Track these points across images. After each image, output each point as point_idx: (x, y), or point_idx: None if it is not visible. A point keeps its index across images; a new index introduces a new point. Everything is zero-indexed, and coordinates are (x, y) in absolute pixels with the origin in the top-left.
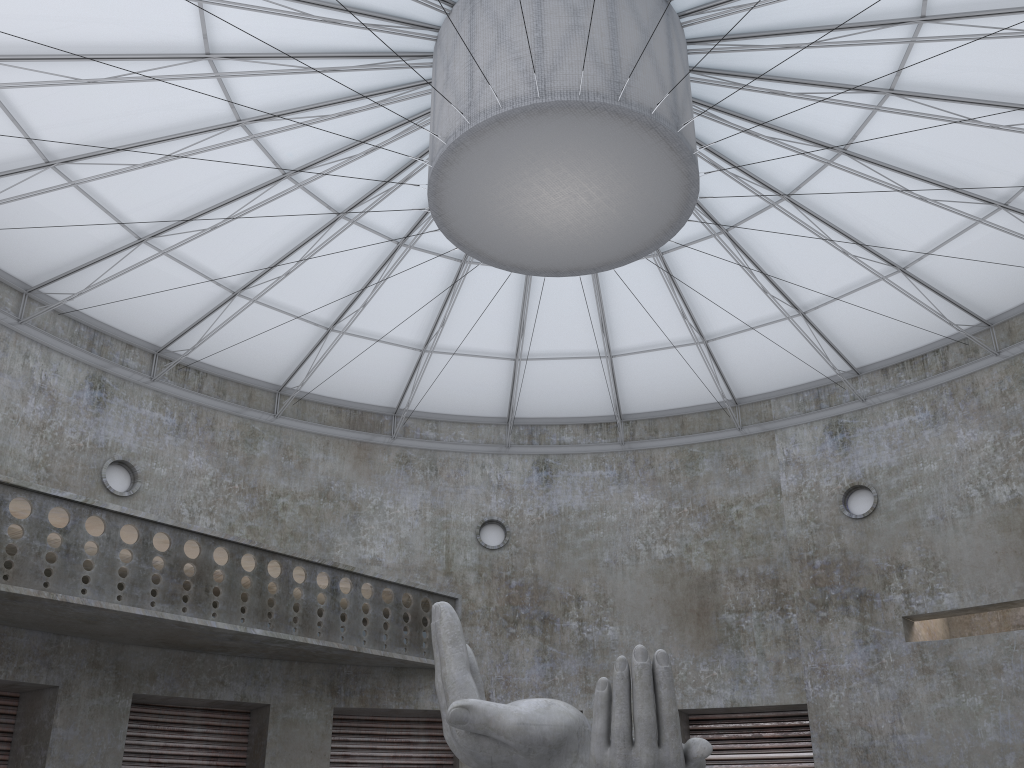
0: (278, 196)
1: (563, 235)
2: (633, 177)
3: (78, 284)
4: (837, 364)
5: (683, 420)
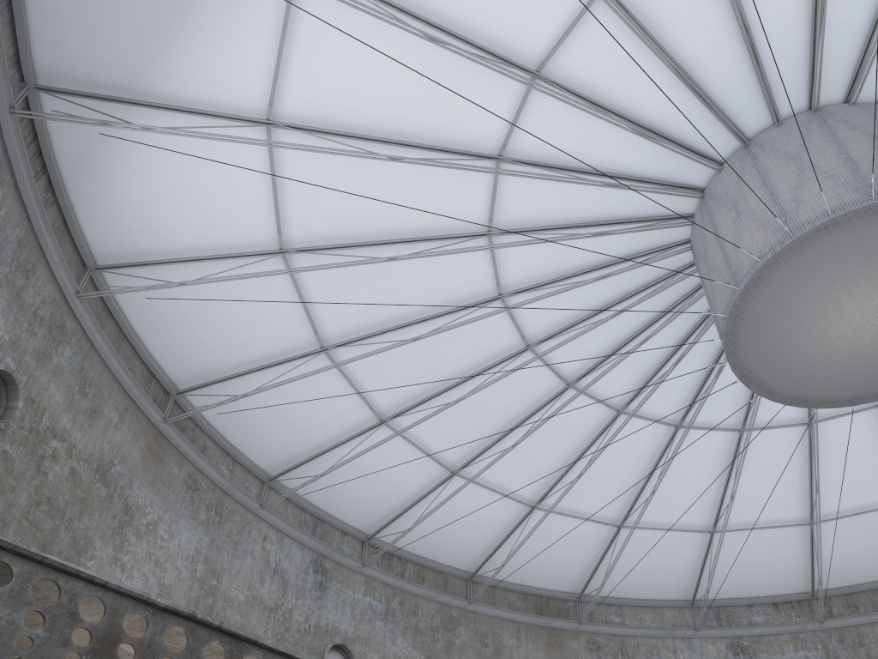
0: (524, 364)
1: (856, 357)
2: None
3: (312, 471)
4: None
5: None
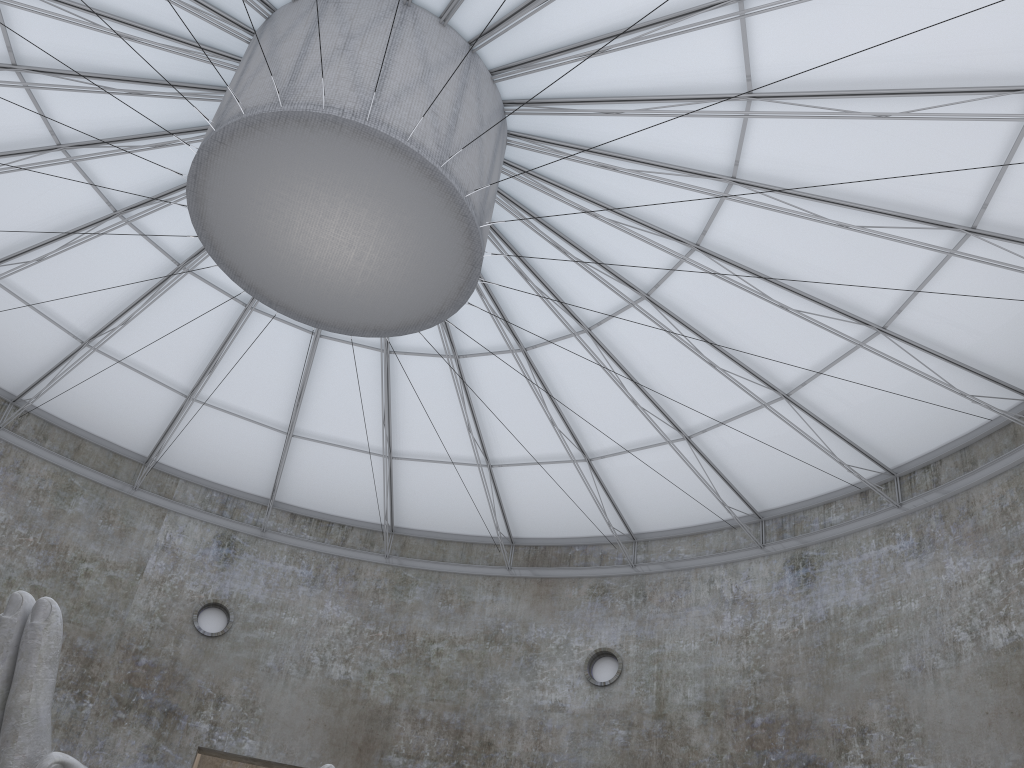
0: None
1: (293, 259)
2: (409, 278)
3: None
4: (262, 487)
5: (81, 445)
